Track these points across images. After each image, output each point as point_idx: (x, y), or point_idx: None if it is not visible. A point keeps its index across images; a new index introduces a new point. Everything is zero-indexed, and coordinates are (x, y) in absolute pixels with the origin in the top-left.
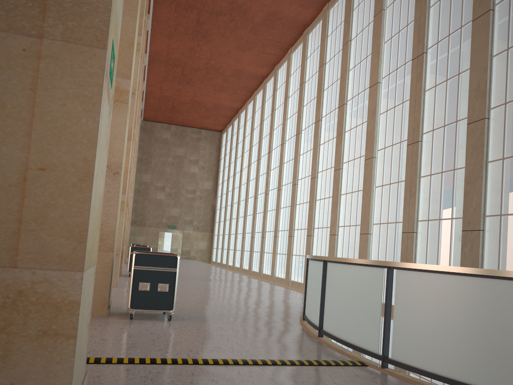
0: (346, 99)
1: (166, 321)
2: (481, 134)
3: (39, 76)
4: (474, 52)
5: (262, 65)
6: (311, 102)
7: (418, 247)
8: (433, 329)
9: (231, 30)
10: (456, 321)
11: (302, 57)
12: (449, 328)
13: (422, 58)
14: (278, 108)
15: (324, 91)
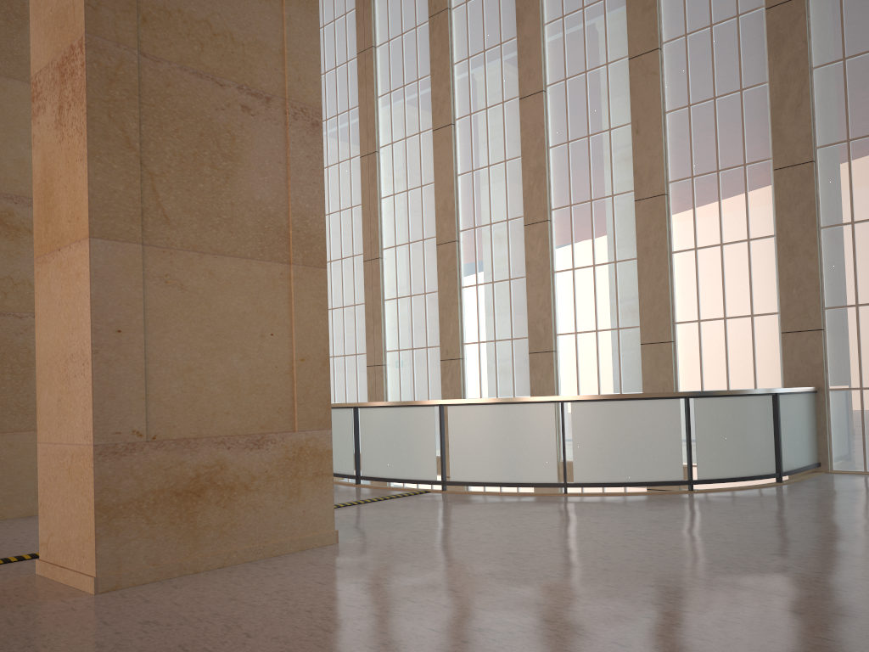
0: None
1: None
2: (452, 257)
3: (293, 293)
4: (438, 167)
5: None
6: None
7: (388, 382)
8: (485, 448)
9: None
10: (503, 439)
11: None
12: (499, 445)
13: (374, 158)
14: None
15: None
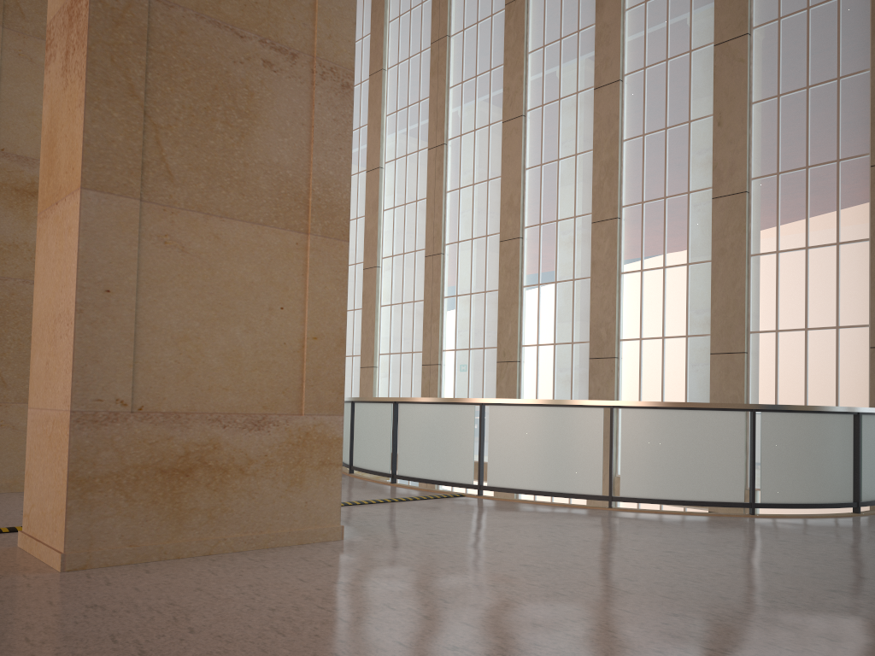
0: None
1: None
2: (515, 255)
3: (309, 265)
4: (506, 160)
5: None
6: None
7: (443, 383)
8: (526, 453)
9: None
10: (546, 444)
11: None
12: (540, 450)
13: (441, 150)
14: None
15: None
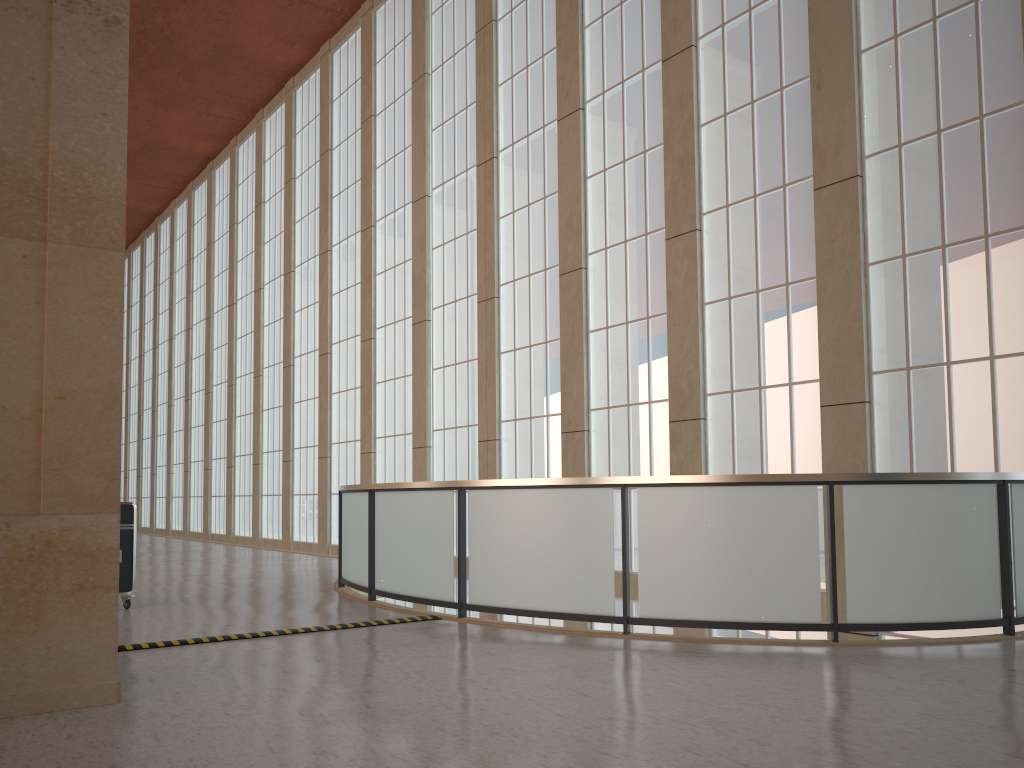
0: (374, 217)
1: (122, 610)
2: (578, 291)
3: (47, 288)
4: (563, 169)
5: (204, 137)
6: (309, 215)
7: (503, 463)
8: (515, 556)
9: (141, 69)
10: (539, 542)
11: (287, 131)
12: (533, 552)
13: (491, 165)
14: (244, 220)
15: (334, 200)
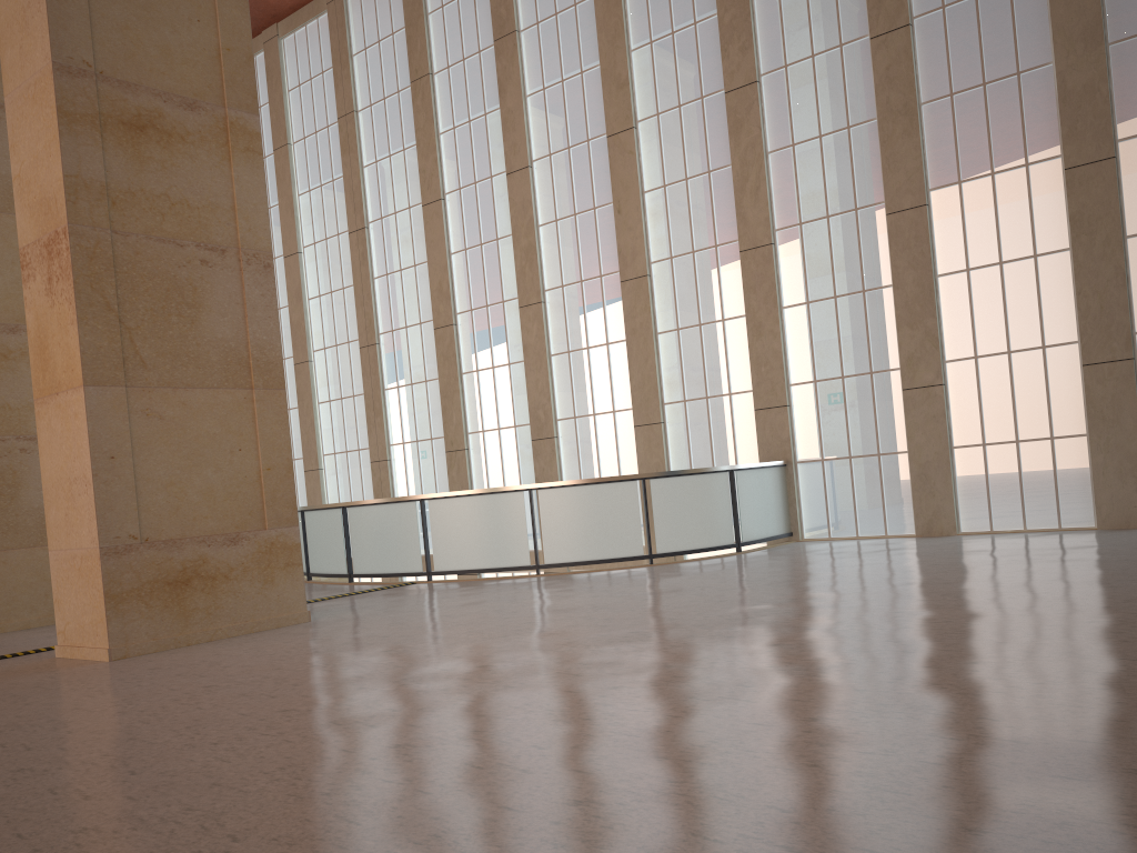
0: None
1: None
2: (451, 342)
3: (257, 413)
4: (430, 245)
5: None
6: None
7: (395, 478)
8: (464, 538)
9: None
10: (480, 528)
11: None
12: (476, 534)
13: (363, 234)
14: None
15: None
